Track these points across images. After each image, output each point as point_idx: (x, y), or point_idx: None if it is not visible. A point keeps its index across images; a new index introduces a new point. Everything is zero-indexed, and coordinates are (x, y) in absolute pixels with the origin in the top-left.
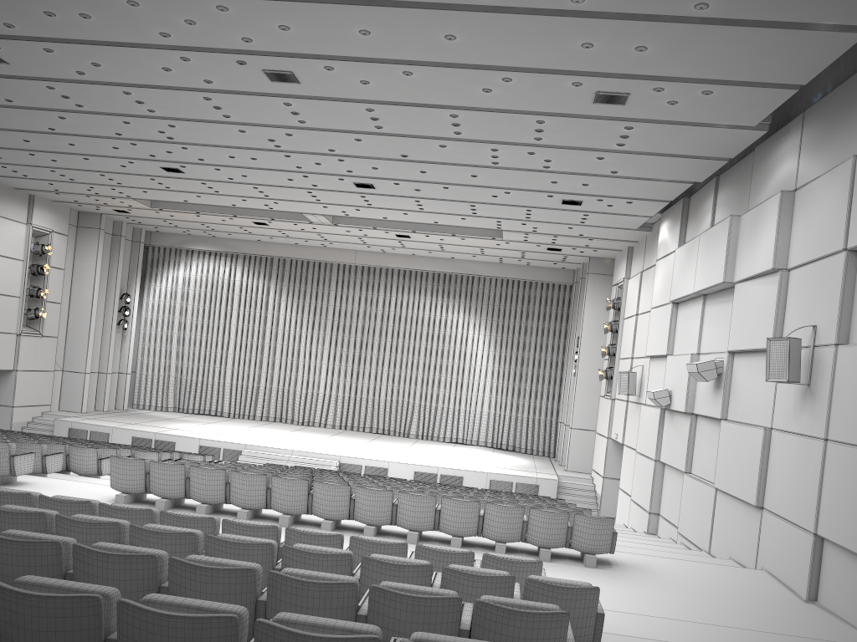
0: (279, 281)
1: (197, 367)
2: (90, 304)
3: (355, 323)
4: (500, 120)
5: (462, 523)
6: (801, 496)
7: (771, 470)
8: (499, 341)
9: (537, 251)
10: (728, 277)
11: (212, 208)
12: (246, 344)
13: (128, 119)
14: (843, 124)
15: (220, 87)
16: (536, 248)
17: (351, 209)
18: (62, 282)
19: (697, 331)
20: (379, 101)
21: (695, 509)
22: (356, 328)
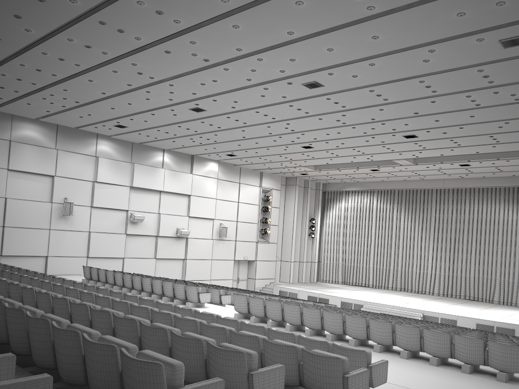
0: (399, 204)
1: (353, 258)
2: (292, 225)
3: (449, 226)
4: (453, 77)
5: (408, 341)
6: None
7: None
8: None
9: None
10: None
11: (345, 165)
12: (381, 243)
13: (268, 125)
14: None
15: (291, 98)
16: None
17: (416, 152)
18: (278, 214)
19: None
20: (373, 84)
21: None
22: (450, 230)
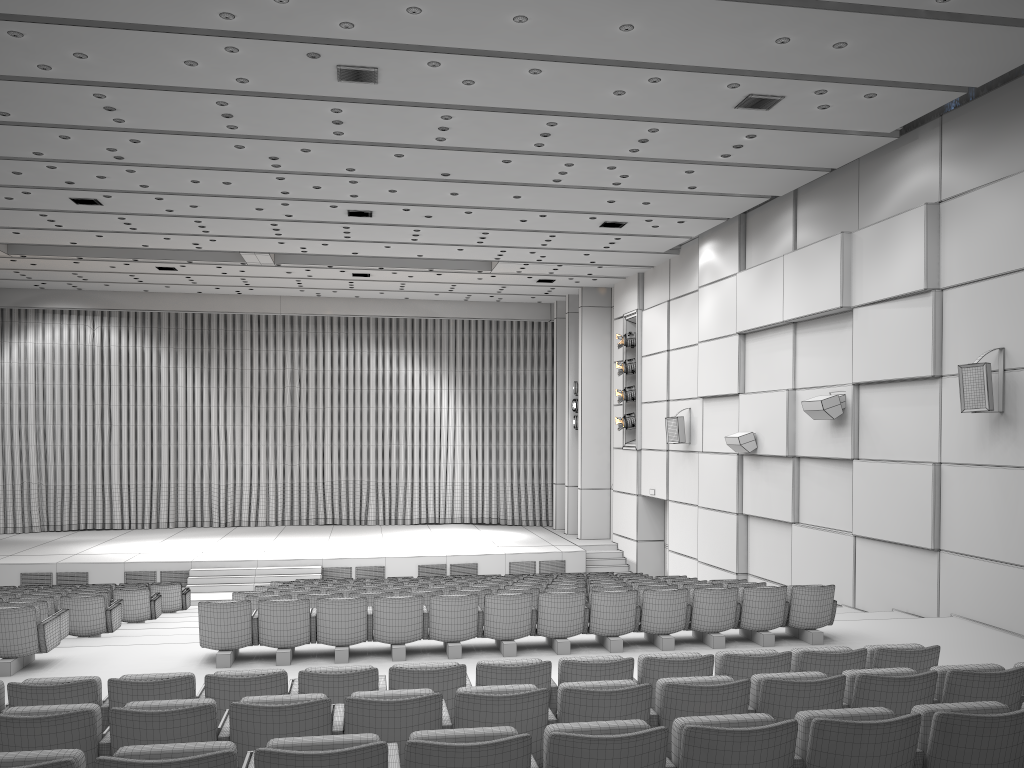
0: (172, 343)
1: (69, 467)
2: None
3: (281, 390)
4: (605, 129)
5: (670, 618)
6: (1009, 532)
7: (947, 508)
8: (466, 395)
9: (523, 284)
10: (845, 302)
11: (101, 251)
12: (135, 430)
13: (70, 133)
14: (1011, 130)
15: (254, 88)
16: (524, 281)
17: (316, 244)
18: None
19: (789, 364)
20: (465, 106)
21: (819, 562)
22: (283, 396)
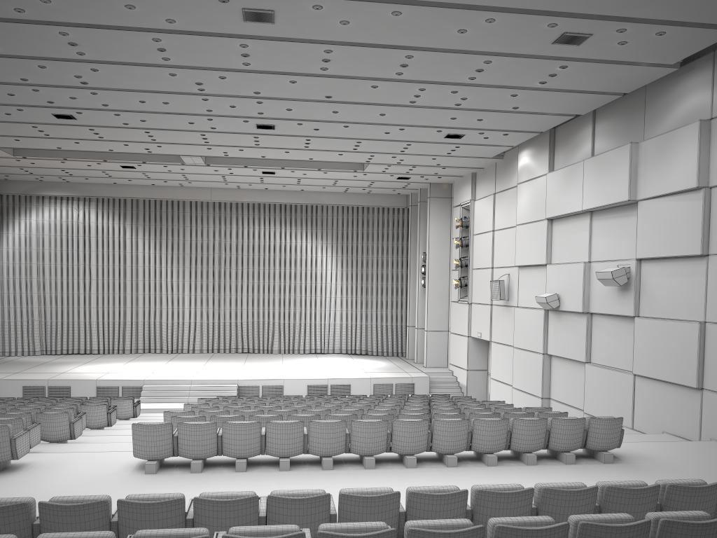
0: (134, 221)
1: (61, 309)
2: None
3: (212, 255)
4: (450, 61)
5: (494, 441)
6: None
7: (710, 357)
8: (345, 261)
9: (387, 180)
10: (632, 196)
11: (80, 154)
12: (108, 283)
13: (46, 63)
14: None
15: (180, 27)
16: (388, 178)
17: (234, 149)
18: None
19: (586, 243)
20: (342, 42)
21: (606, 393)
22: (213, 260)
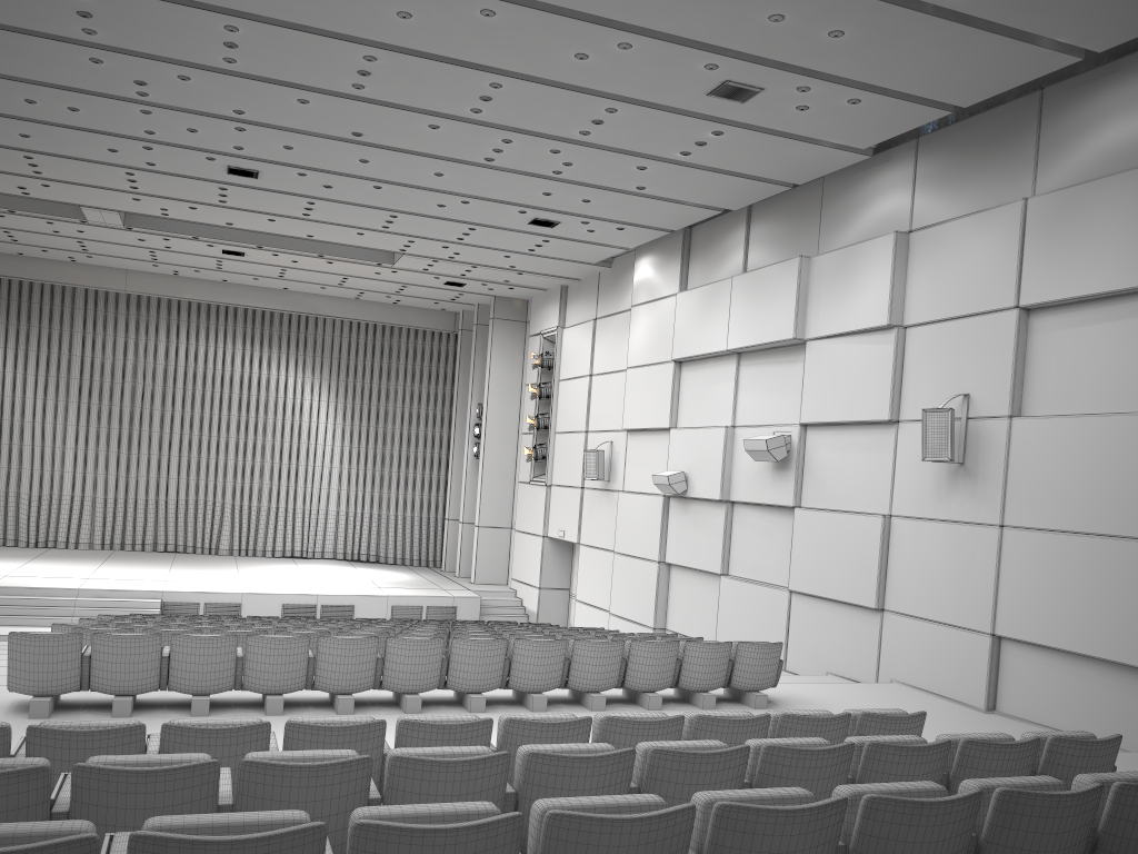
0: None
1: None
2: None
3: (120, 385)
4: (556, 101)
5: (602, 673)
6: (961, 593)
7: (895, 564)
8: (350, 410)
9: (428, 285)
10: (799, 333)
11: None
12: None
13: None
14: (993, 160)
15: None
16: (430, 281)
17: (181, 206)
18: None
19: (729, 398)
20: (395, 47)
21: (749, 619)
22: (121, 392)
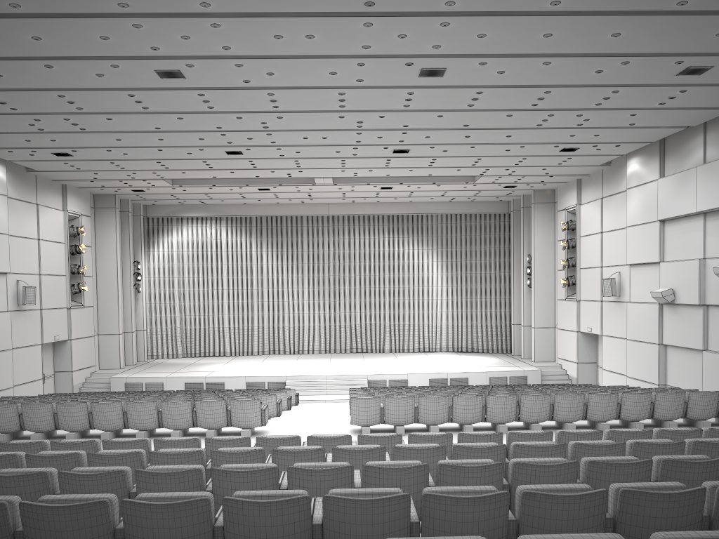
0: (258, 236)
1: (198, 317)
2: (116, 274)
3: (327, 264)
4: (582, 93)
5: (640, 410)
6: None
7: None
8: (449, 265)
9: (493, 189)
10: None
11: (227, 180)
12: (237, 292)
13: (243, 115)
14: None
15: (365, 84)
16: (495, 187)
17: (364, 170)
18: (91, 258)
19: (700, 241)
20: (493, 85)
21: None
22: (328, 268)
